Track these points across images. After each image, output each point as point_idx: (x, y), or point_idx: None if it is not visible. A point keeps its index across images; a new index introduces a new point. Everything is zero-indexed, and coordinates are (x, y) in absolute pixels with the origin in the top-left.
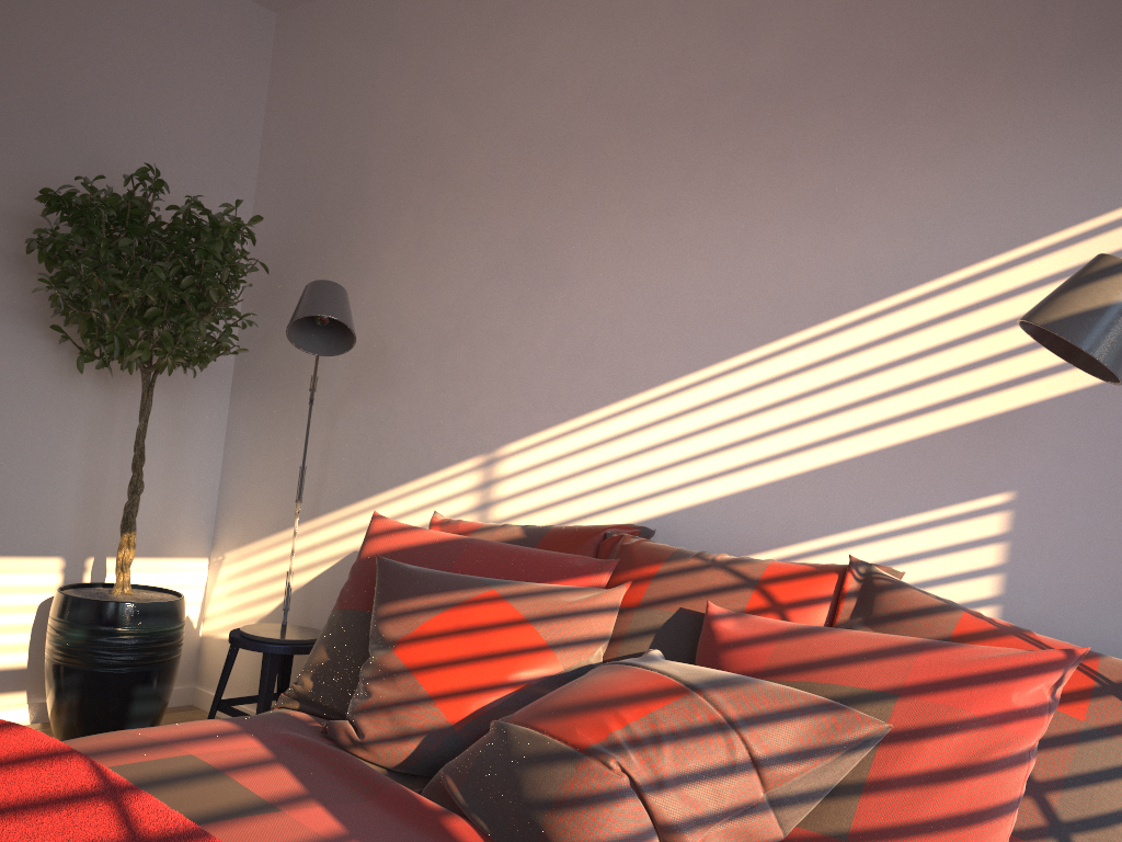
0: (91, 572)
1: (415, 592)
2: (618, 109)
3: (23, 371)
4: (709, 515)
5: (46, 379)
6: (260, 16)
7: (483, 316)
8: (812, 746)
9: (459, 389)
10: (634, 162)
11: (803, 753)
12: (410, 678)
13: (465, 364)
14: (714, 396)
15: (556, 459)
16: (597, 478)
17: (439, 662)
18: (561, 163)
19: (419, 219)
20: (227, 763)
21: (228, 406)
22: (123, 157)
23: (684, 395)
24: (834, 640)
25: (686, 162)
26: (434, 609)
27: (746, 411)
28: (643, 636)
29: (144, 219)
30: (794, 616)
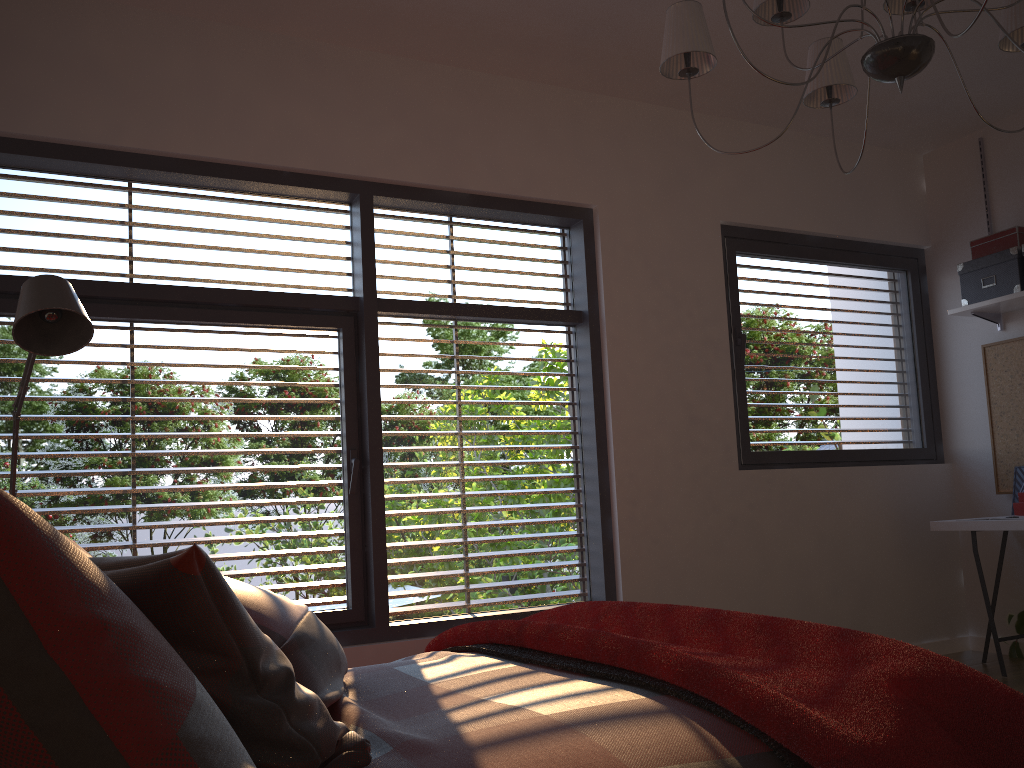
0: None
1: None
2: None
3: None
4: None
5: None
6: None
7: None
8: None
9: None
10: None
11: None
12: None
13: None
14: None
15: None
16: None
17: None
18: None
19: None
20: (512, 712)
21: None
22: None
23: None
24: None
25: None
26: None
27: None
28: None
29: None
30: None
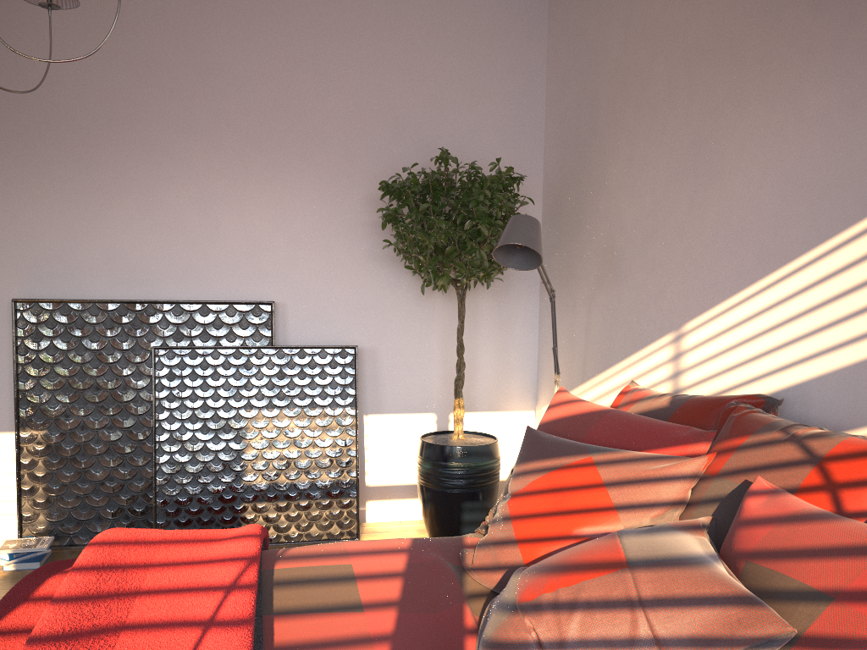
0: (453, 423)
1: (536, 456)
2: (752, 4)
3: (398, 296)
4: (835, 385)
5: (412, 300)
6: (535, 7)
7: (669, 213)
8: (713, 635)
9: (657, 277)
10: (766, 51)
11: (704, 641)
12: (509, 524)
13: (659, 256)
14: (836, 267)
15: (720, 334)
16: (749, 350)
17: (530, 514)
18: (714, 68)
19: (628, 140)
20: (365, 573)
21: (538, 301)
22: (446, 142)
23: (811, 268)
24: (818, 531)
25: (805, 40)
26: (542, 470)
27: (863, 280)
28: (711, 503)
29: (442, 186)
30: (847, 496)
